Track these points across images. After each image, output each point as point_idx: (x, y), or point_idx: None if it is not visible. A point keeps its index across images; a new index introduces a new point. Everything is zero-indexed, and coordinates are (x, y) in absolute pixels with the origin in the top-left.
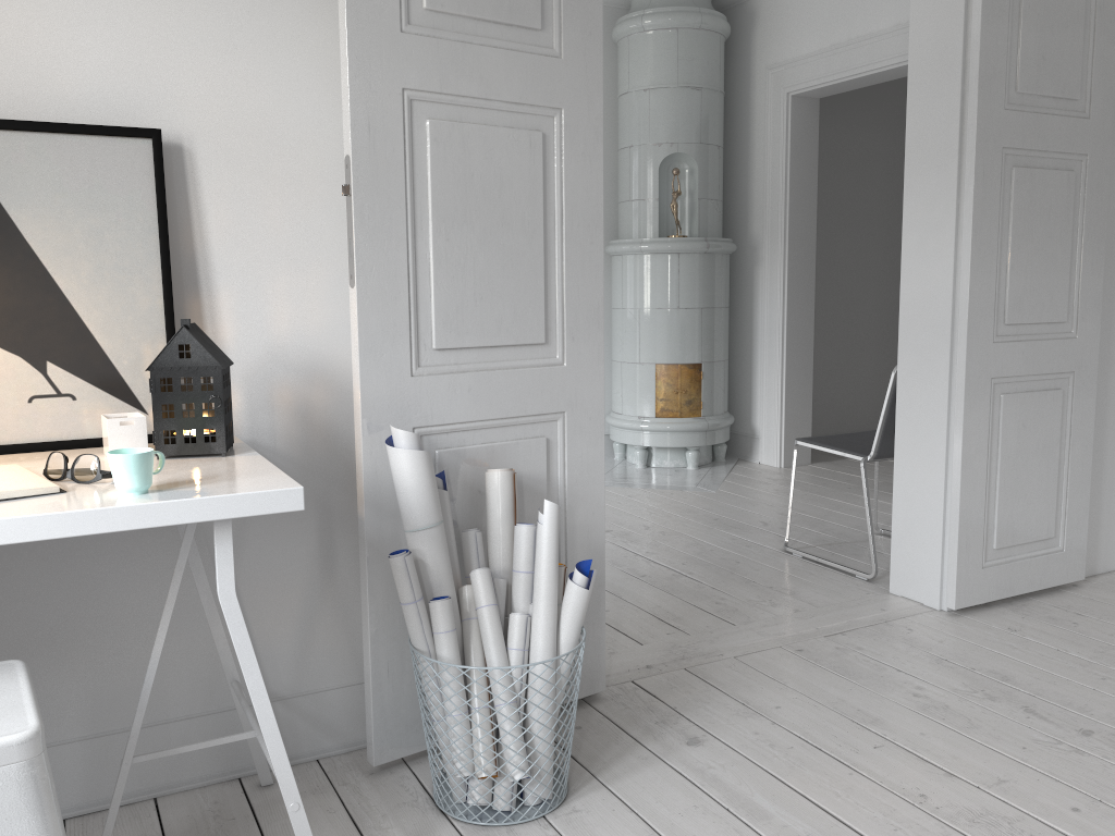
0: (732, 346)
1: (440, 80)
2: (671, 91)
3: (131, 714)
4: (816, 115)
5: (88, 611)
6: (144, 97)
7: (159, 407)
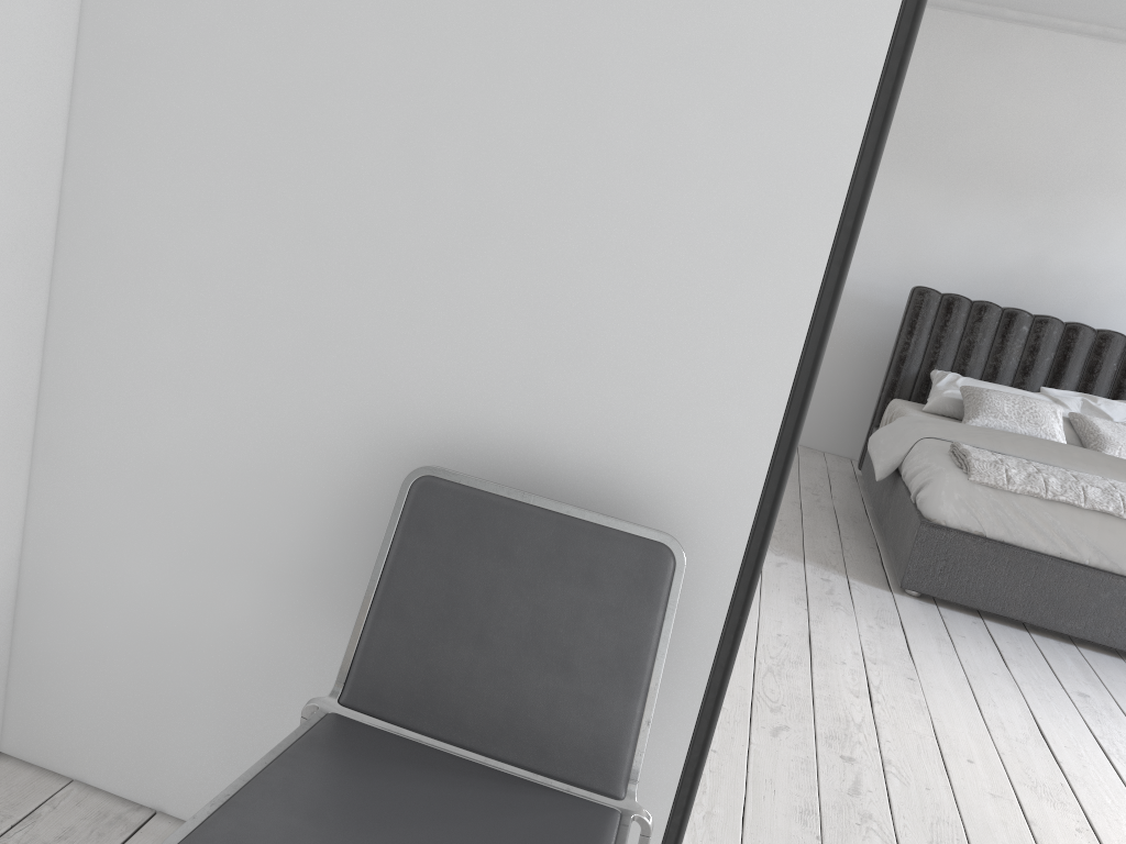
0: None
1: None
2: None
3: None
4: None
5: None
6: None
7: None
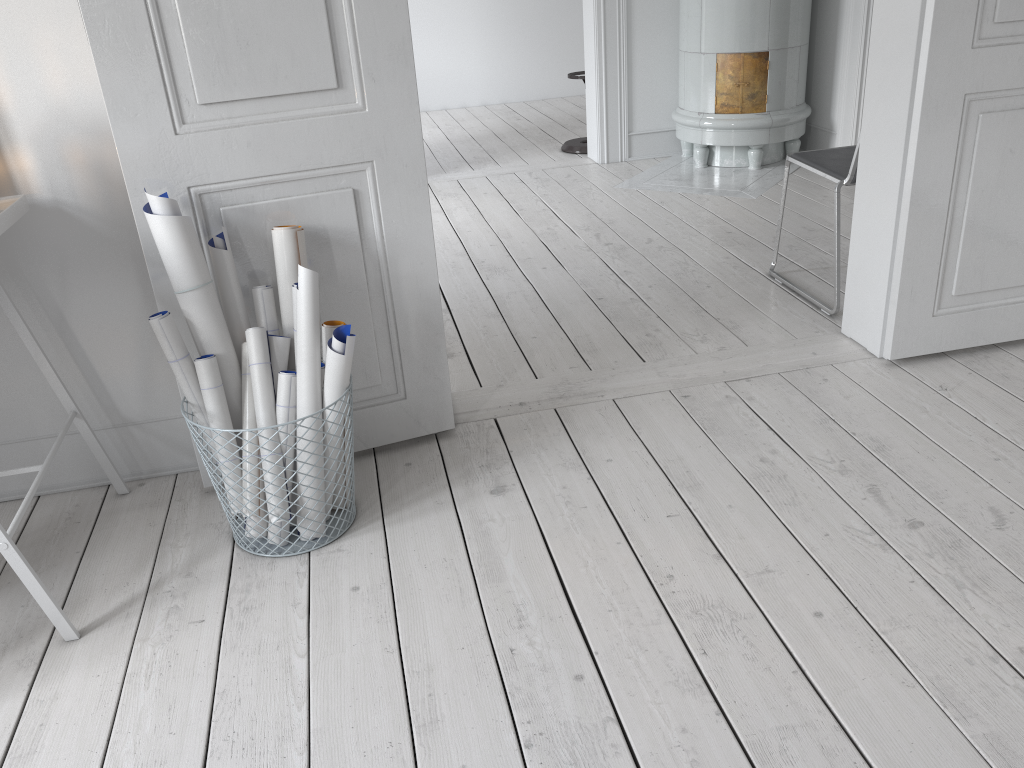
0: (818, 27)
1: None
2: None
3: (4, 432)
4: None
5: None
6: None
7: None
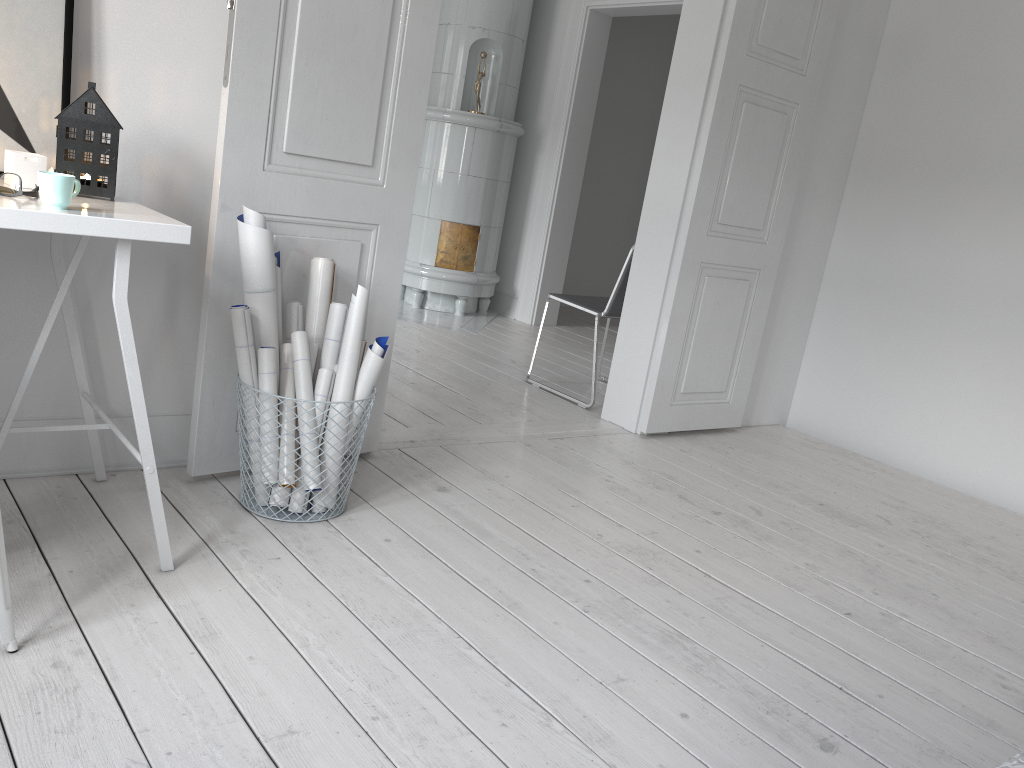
0: (507, 218)
1: None
2: None
3: None
4: (607, 31)
5: None
6: None
7: (62, 151)
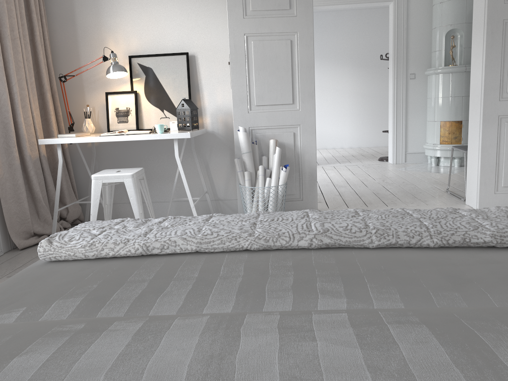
0: None
1: (255, 29)
2: (451, 2)
3: (185, 197)
4: None
5: (175, 170)
6: (186, 44)
7: (178, 118)
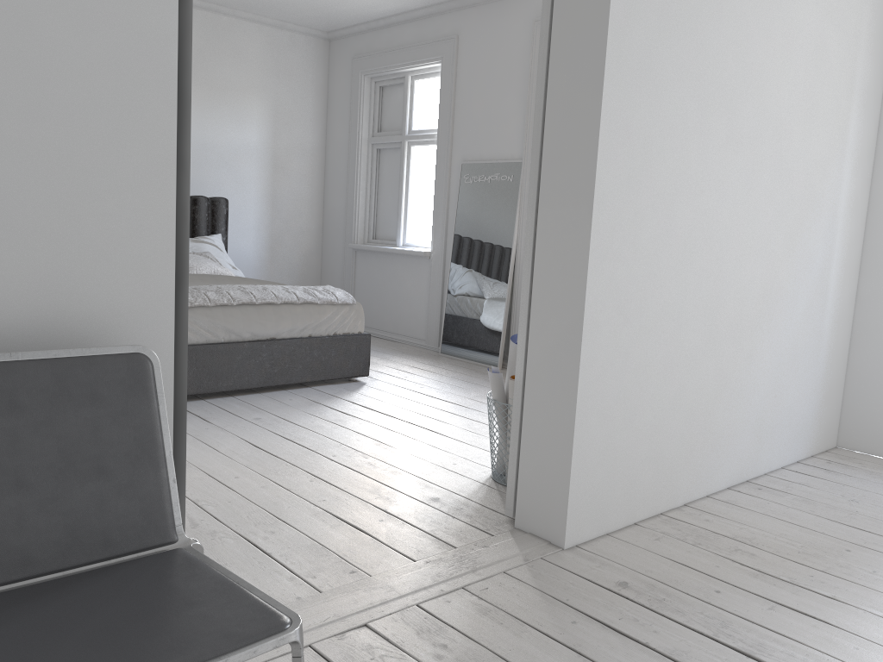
0: None
1: None
2: None
3: None
4: None
5: None
6: None
7: None
